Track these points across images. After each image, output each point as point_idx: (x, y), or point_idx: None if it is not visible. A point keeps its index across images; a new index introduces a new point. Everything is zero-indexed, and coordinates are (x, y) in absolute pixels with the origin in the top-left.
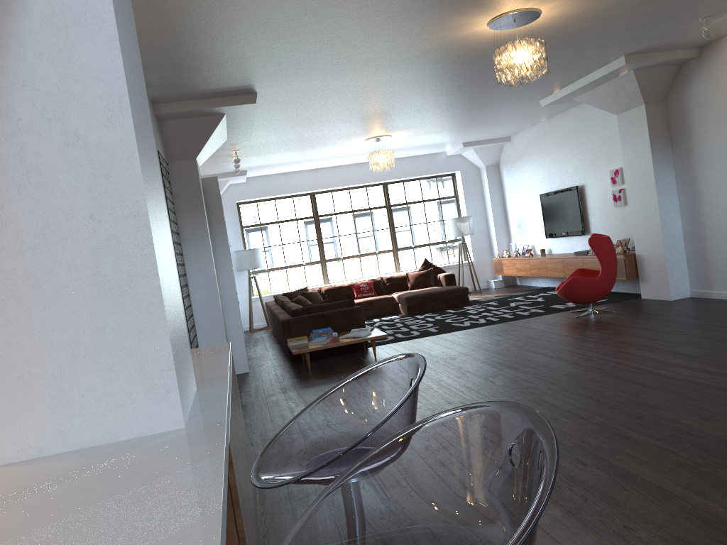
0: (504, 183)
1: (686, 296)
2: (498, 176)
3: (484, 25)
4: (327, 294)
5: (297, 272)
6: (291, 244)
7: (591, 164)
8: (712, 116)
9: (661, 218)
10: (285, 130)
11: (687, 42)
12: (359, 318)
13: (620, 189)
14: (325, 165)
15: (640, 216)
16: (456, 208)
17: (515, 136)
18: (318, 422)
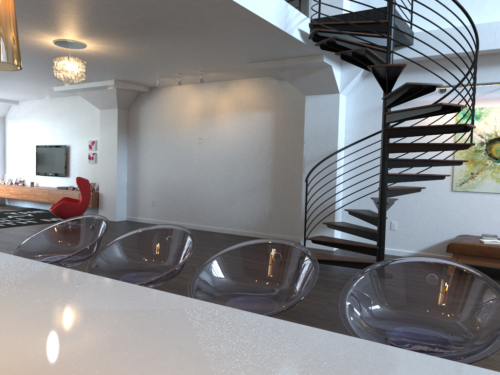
0: (7, 132)
1: (124, 220)
2: (3, 126)
3: (51, 40)
4: None
5: None
6: None
7: (77, 134)
8: (151, 125)
9: (117, 174)
10: None
11: (146, 84)
12: None
13: (94, 153)
14: None
15: (105, 170)
16: None
17: (23, 102)
18: (34, 246)
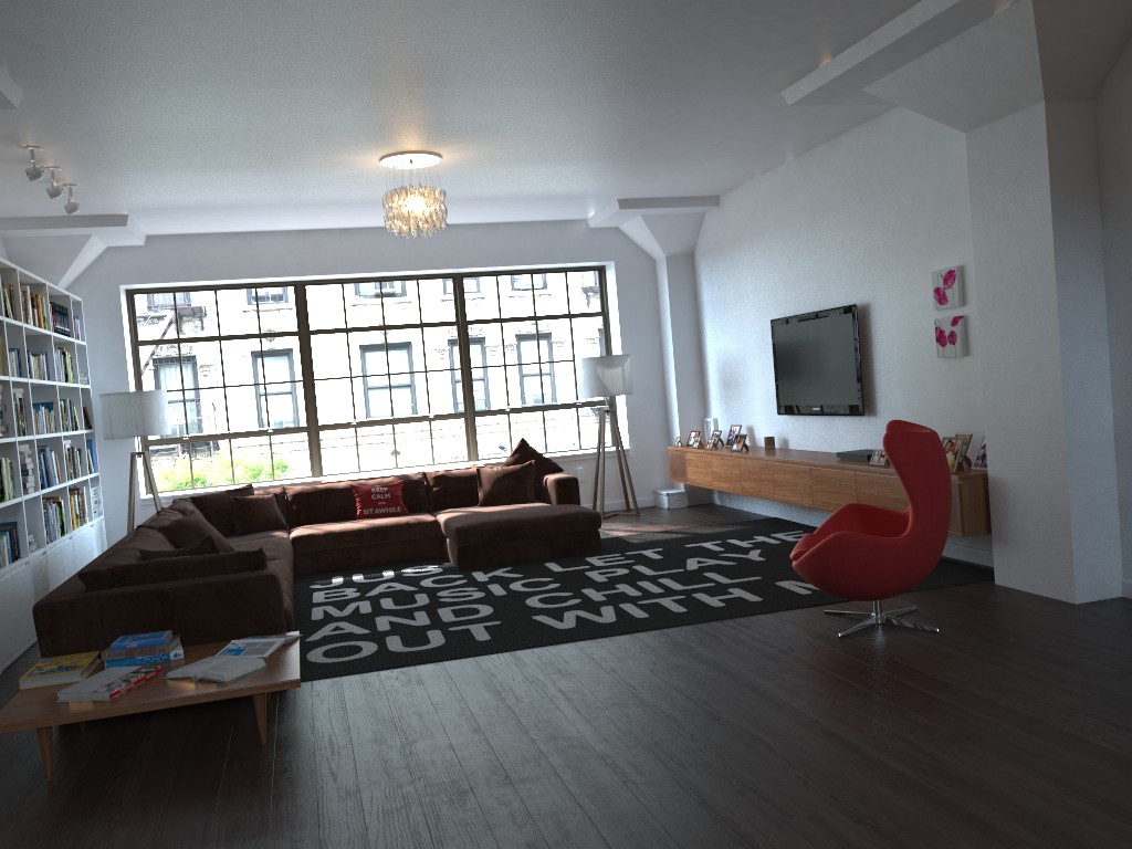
0: (702, 293)
1: (1114, 596)
2: (691, 278)
3: None
4: (297, 505)
5: (254, 448)
6: (245, 387)
7: (888, 258)
8: None
9: (1066, 395)
10: (122, 93)
11: None
12: (265, 607)
13: (957, 318)
14: (324, 224)
15: (1007, 383)
16: (602, 339)
17: (730, 195)
18: None
